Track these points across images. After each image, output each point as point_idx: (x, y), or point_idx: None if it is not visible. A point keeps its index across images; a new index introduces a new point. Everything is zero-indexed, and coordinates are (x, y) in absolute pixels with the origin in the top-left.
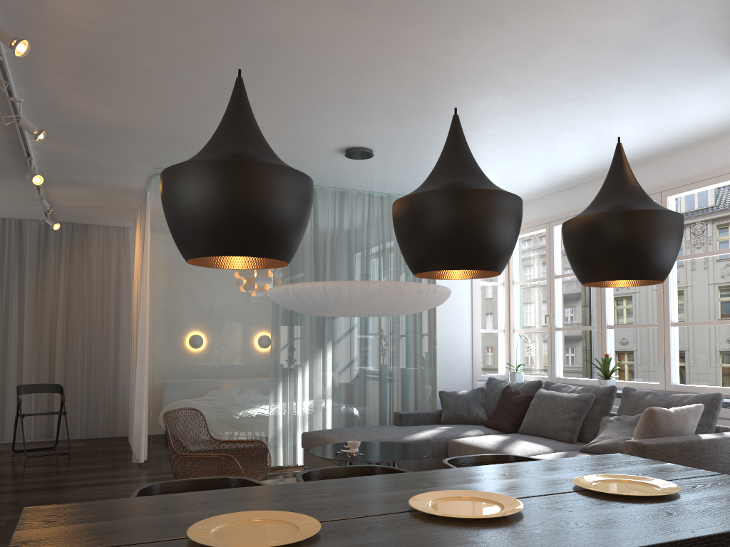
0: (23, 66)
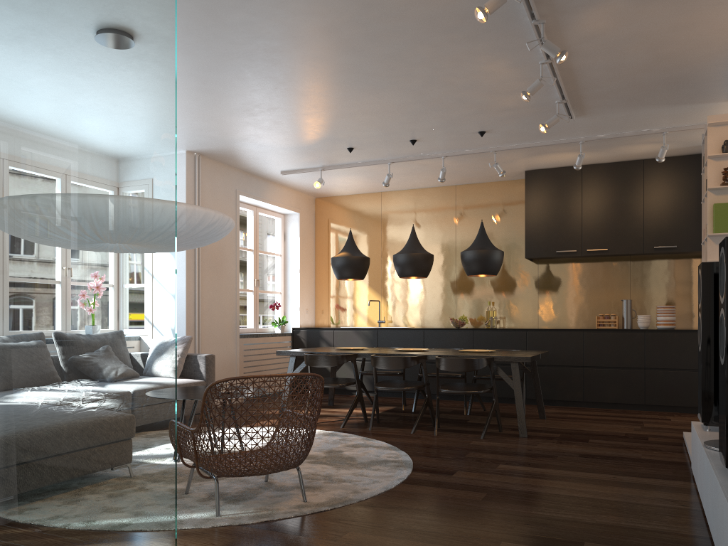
0: (512, 7)
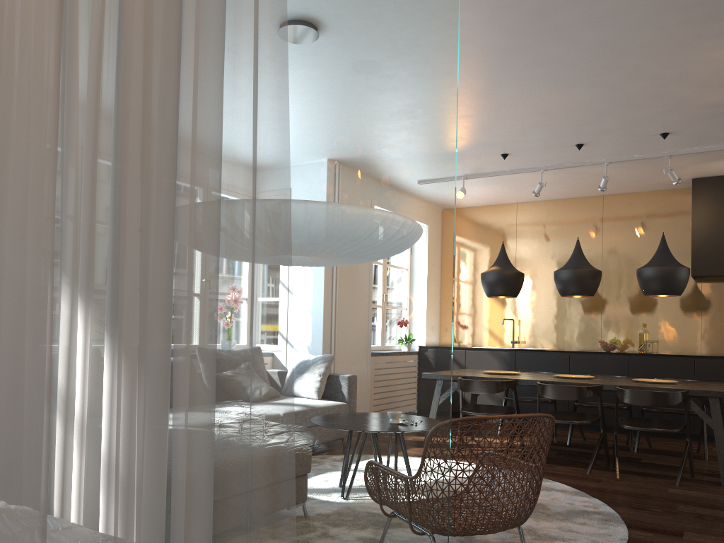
0: None
